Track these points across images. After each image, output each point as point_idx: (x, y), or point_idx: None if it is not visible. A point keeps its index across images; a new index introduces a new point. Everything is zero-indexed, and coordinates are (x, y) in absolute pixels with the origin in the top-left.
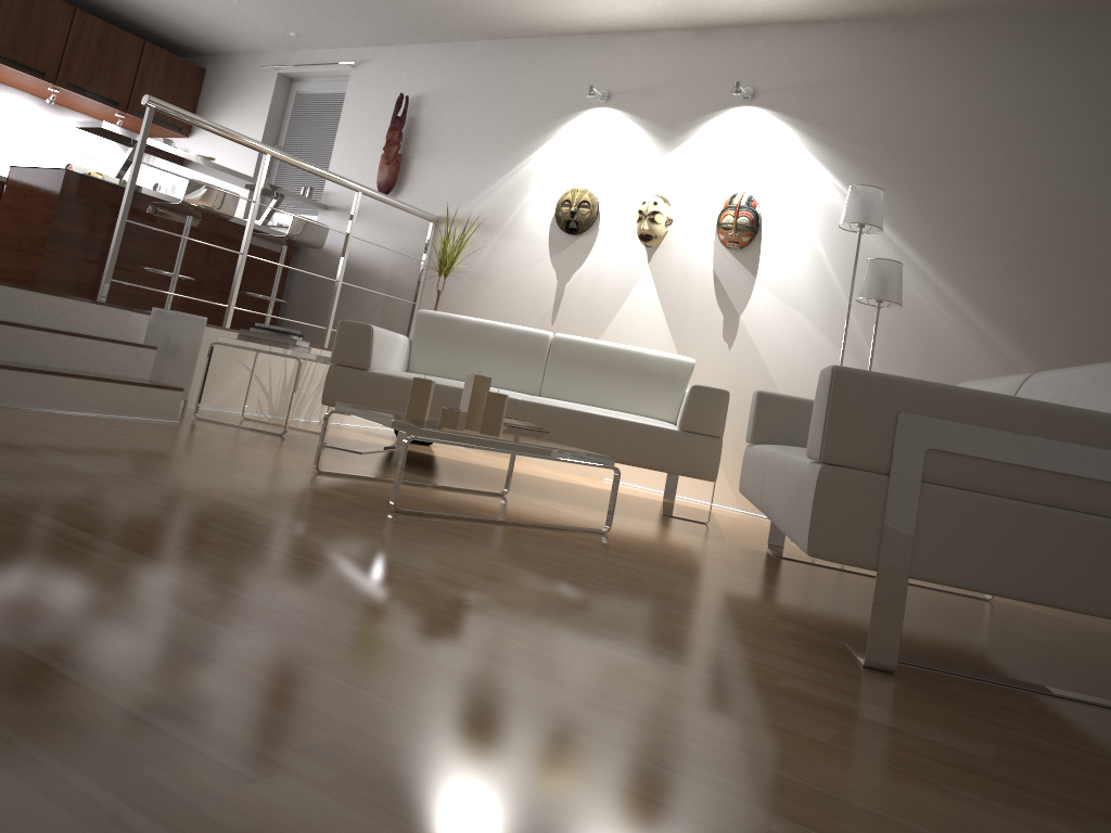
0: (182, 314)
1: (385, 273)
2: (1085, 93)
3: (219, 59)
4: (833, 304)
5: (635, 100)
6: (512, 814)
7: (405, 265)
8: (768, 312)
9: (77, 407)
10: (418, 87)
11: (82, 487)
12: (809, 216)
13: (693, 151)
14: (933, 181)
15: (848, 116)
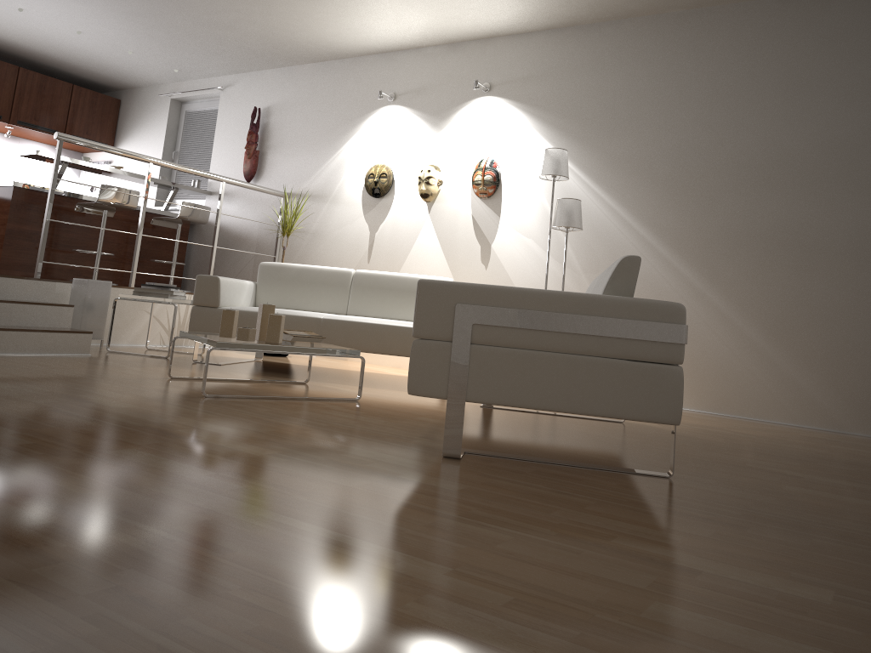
0: (93, 280)
1: (254, 237)
2: (703, 69)
3: (130, 91)
4: (551, 231)
5: (412, 98)
6: (115, 512)
7: (267, 229)
8: (509, 241)
9: (16, 350)
10: (267, 101)
11: None
12: (532, 170)
13: (453, 131)
14: (610, 139)
15: (553, 98)
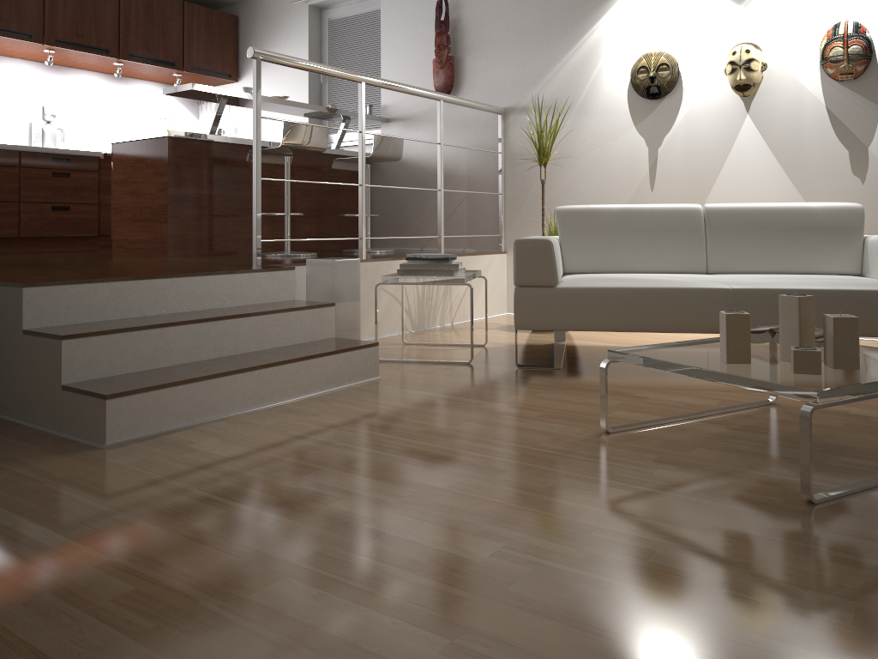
0: (339, 260)
1: (462, 171)
2: None
3: (248, 4)
4: None
5: None
6: None
7: (480, 159)
8: None
9: (296, 392)
10: None
11: (538, 626)
12: None
13: None
14: None
15: None
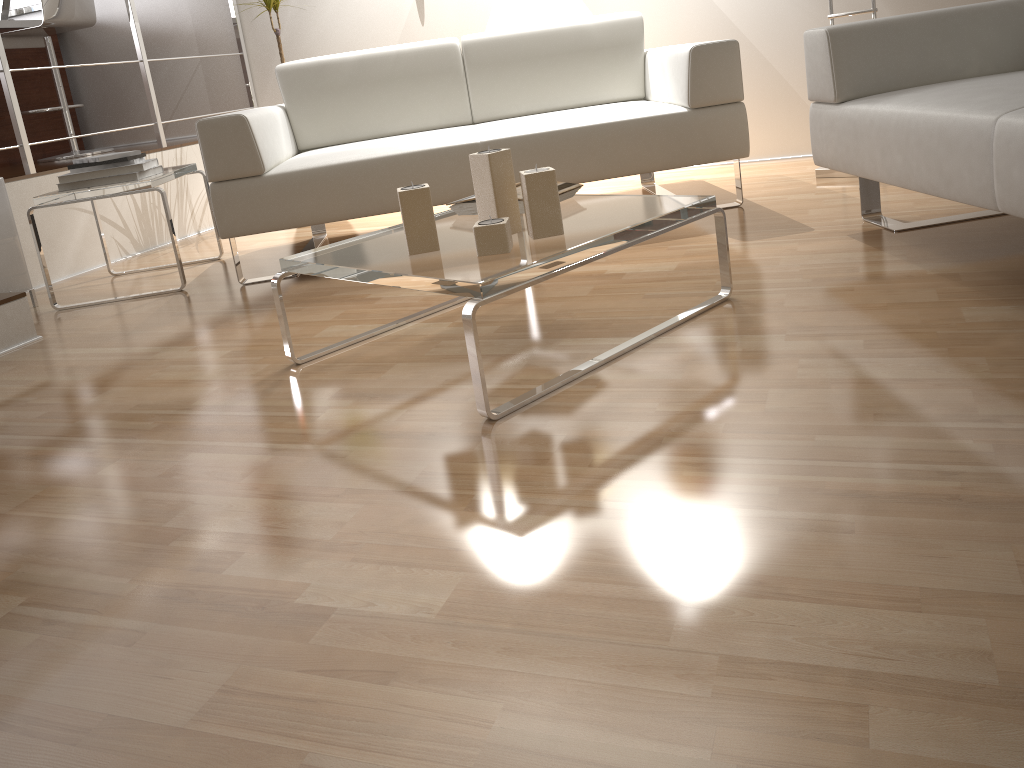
0: None
1: (188, 29)
2: None
3: None
4: None
5: None
6: None
7: (208, 11)
8: None
9: None
10: None
11: None
12: None
13: None
14: None
15: None
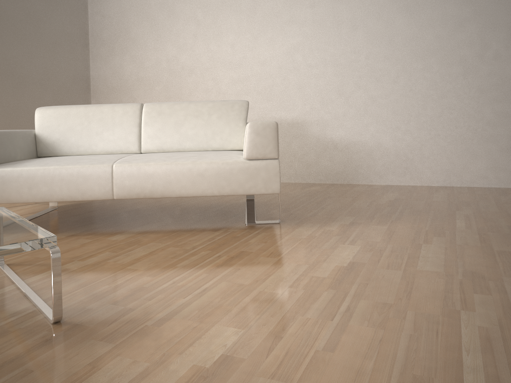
0: None
1: None
2: None
3: None
4: None
5: None
6: None
7: None
8: None
9: None
10: None
11: None
12: None
13: None
14: None
15: None
